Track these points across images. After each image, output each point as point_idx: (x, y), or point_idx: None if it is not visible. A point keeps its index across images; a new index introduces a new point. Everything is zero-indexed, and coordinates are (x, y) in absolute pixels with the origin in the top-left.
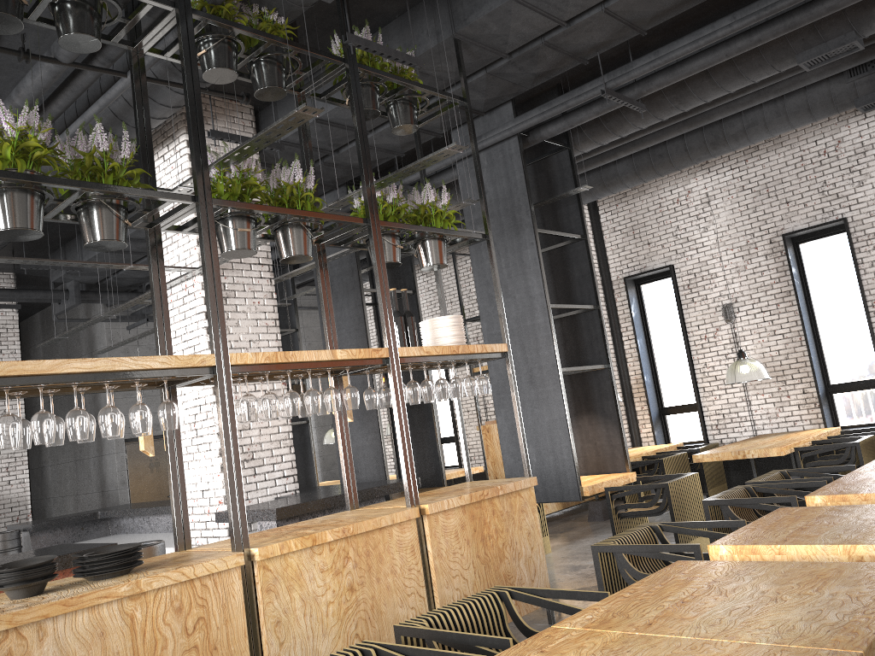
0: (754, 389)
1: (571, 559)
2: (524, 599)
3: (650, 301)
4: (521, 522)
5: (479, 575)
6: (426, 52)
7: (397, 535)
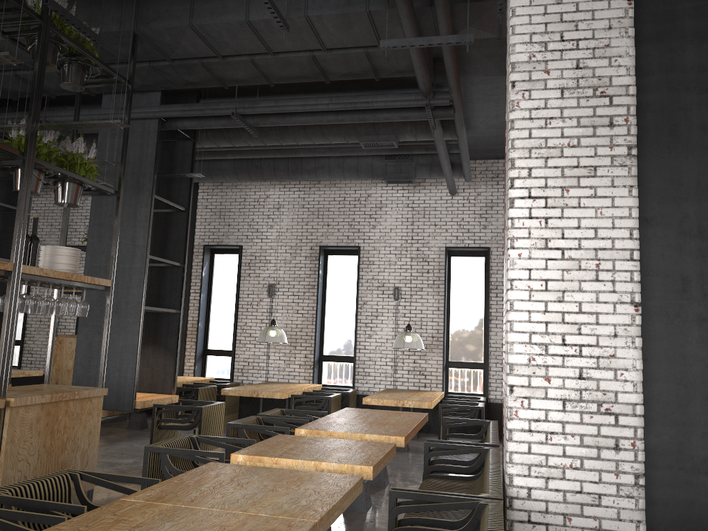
0: (275, 348)
1: (109, 457)
2: (91, 480)
3: (218, 268)
4: (86, 422)
5: (41, 461)
6: (107, 32)
7: None
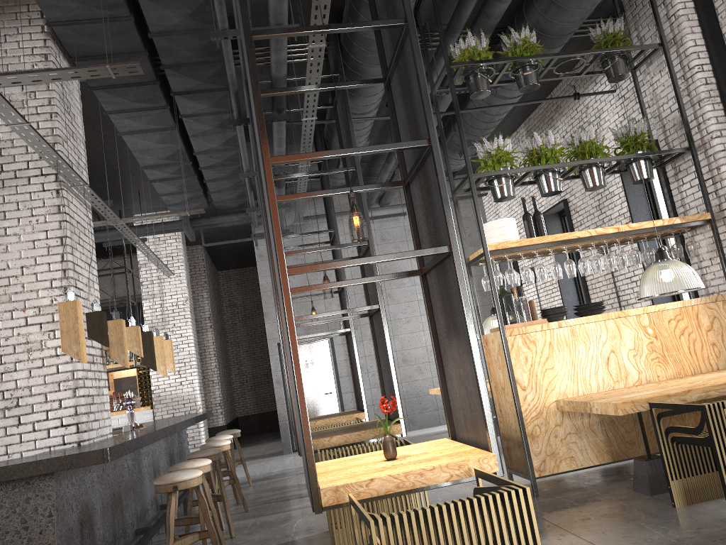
0: None
1: None
2: None
3: None
4: None
5: None
6: None
7: None
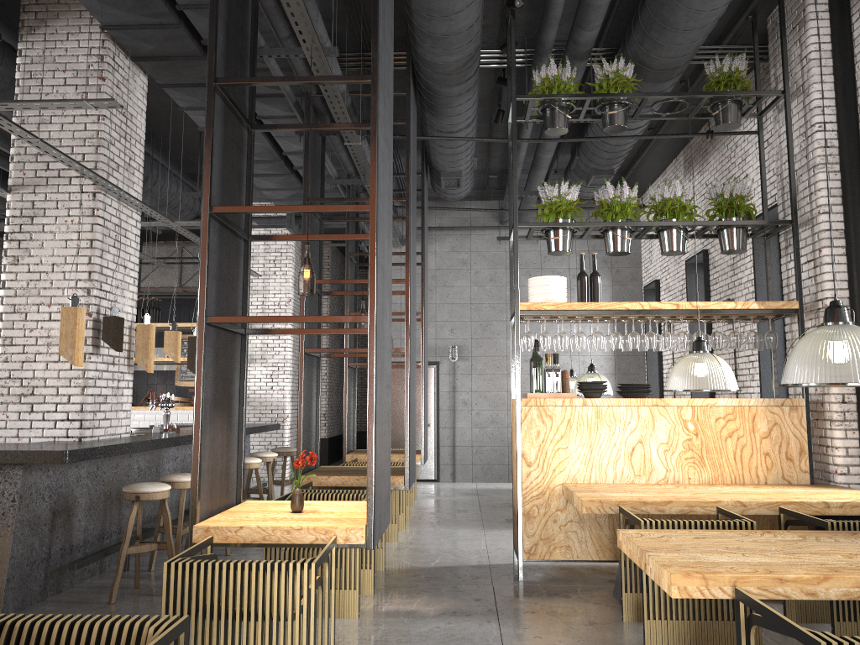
0: None
1: None
2: None
3: None
4: None
5: None
6: None
7: None
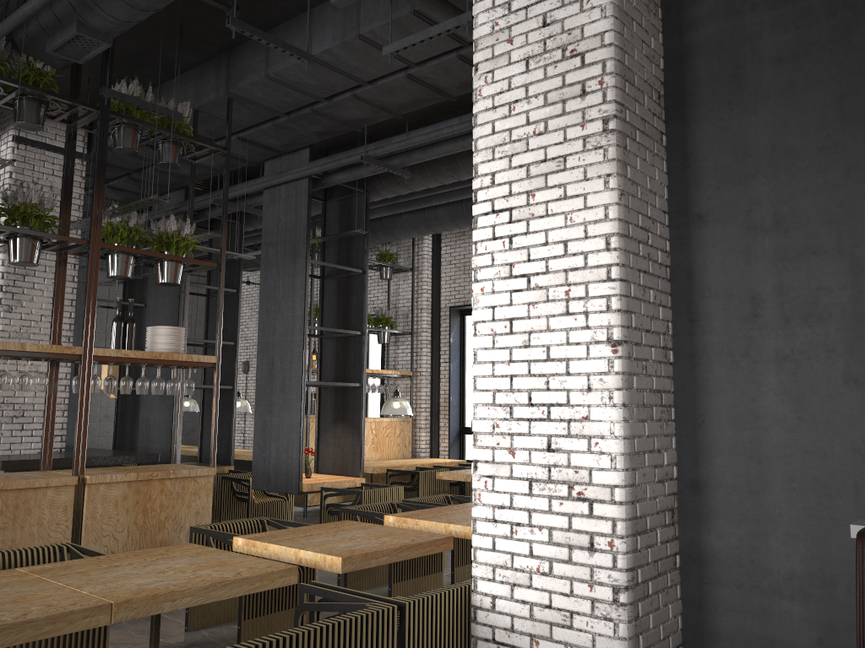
0: None
1: None
2: (74, 554)
3: (470, 332)
4: (191, 502)
5: (133, 538)
6: (209, 102)
7: (52, 495)
